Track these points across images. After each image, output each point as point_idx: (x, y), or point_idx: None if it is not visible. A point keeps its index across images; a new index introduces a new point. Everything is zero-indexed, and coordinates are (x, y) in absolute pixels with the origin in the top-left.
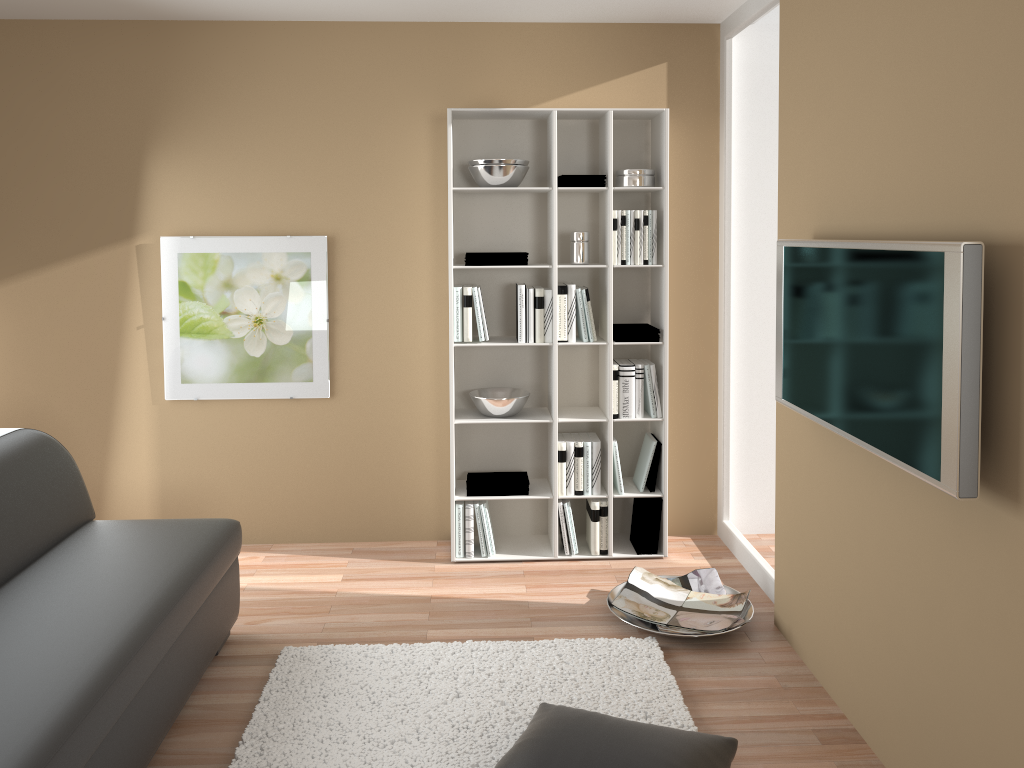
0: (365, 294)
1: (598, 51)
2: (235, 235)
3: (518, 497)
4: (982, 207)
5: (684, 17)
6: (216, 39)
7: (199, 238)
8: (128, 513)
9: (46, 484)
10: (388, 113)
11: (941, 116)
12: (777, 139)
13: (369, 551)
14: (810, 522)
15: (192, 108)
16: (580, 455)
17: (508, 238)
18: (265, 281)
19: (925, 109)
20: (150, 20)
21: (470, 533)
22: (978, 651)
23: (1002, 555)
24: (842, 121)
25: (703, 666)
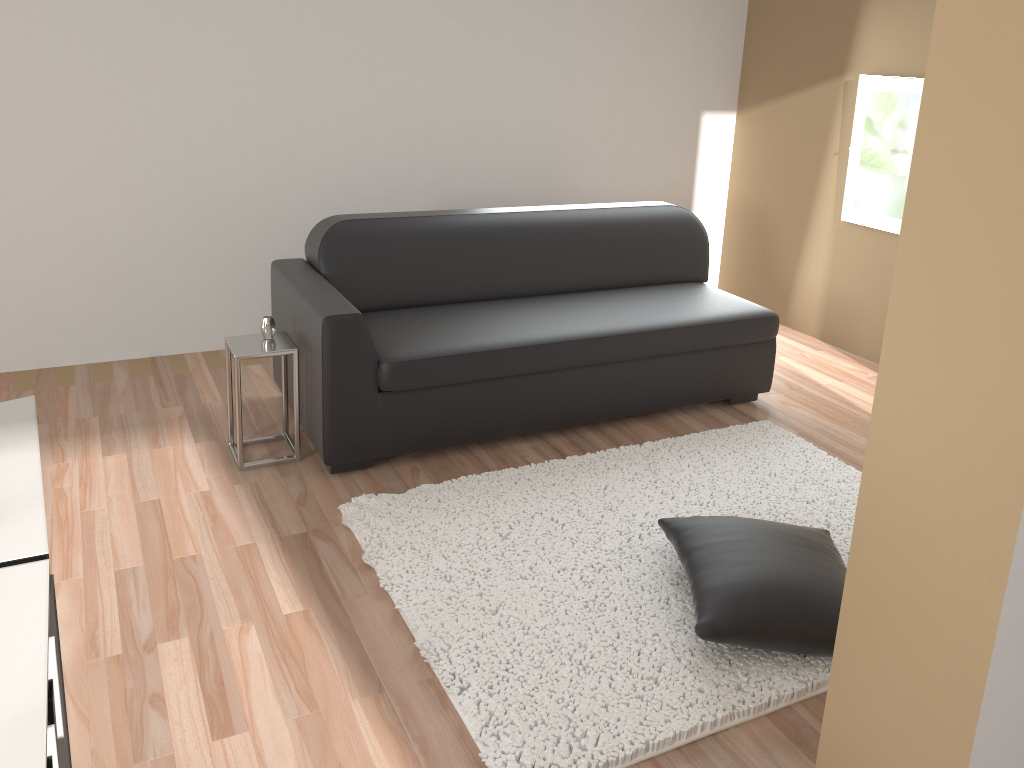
0: None
1: None
2: (917, 77)
3: None
4: None
5: None
6: None
7: (886, 78)
8: (804, 306)
9: (666, 245)
10: None
11: None
12: None
13: None
14: None
15: None
16: None
17: None
18: None
19: None
20: None
21: None
22: None
23: None
24: None
25: None
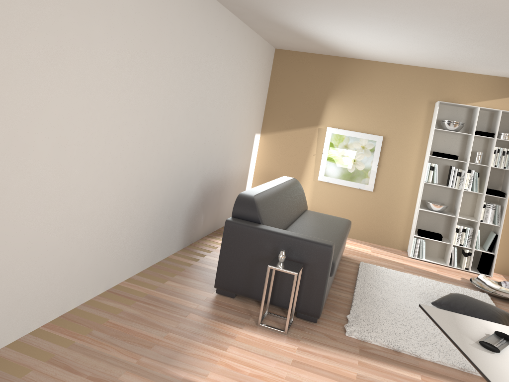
0: (392, 158)
1: (499, 87)
2: (351, 130)
3: (437, 240)
4: None
5: None
6: (358, 65)
7: (339, 129)
8: None
9: (301, 195)
10: (413, 98)
11: None
12: None
13: (377, 246)
14: None
15: (345, 86)
16: (464, 231)
17: (449, 149)
18: (358, 147)
19: None
20: (337, 56)
21: (417, 249)
22: None
23: None
24: None
25: (504, 305)
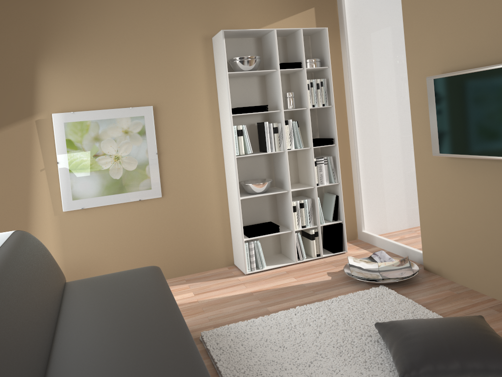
0: (176, 137)
1: (282, 2)
2: (97, 109)
3: (275, 234)
4: None
5: None
6: None
7: (77, 112)
8: None
9: (45, 261)
10: (179, 36)
11: None
12: (392, 36)
13: (195, 278)
14: (452, 212)
15: (64, 36)
16: (303, 207)
17: (248, 100)
18: (119, 134)
19: None
20: None
21: (253, 257)
22: None
23: None
24: (462, 14)
25: (414, 293)
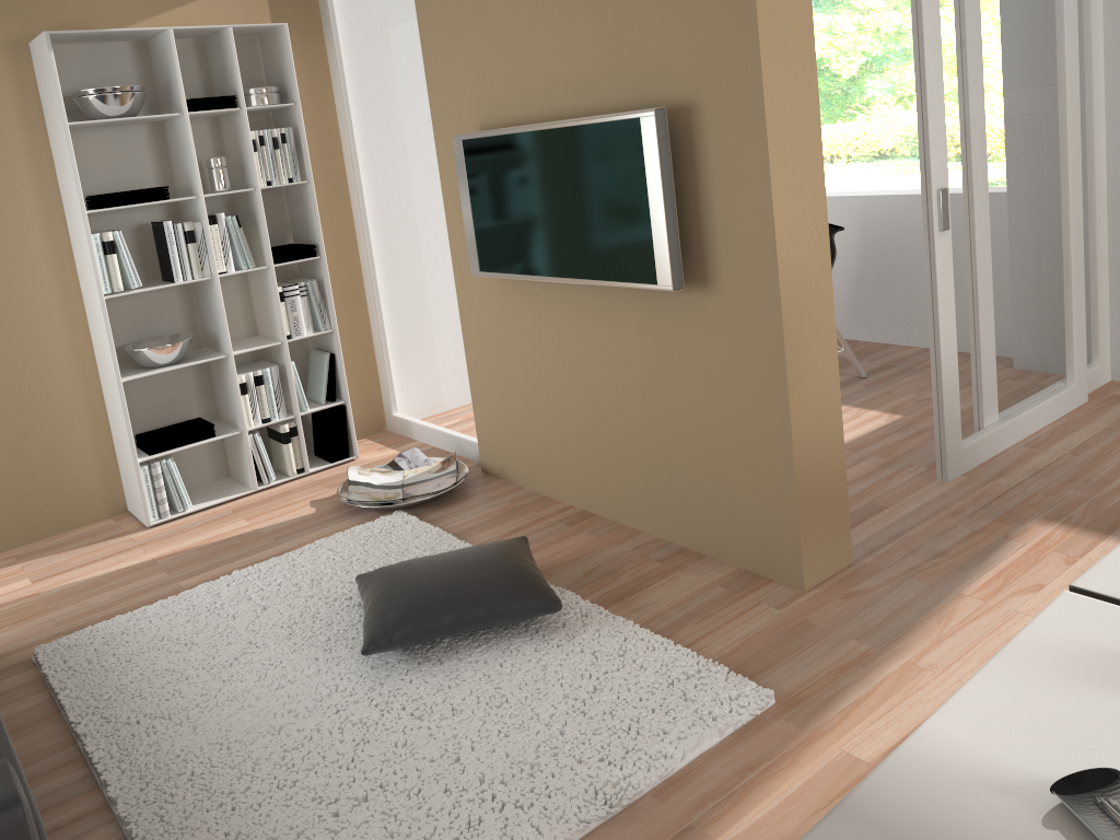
0: None
1: None
2: None
3: (207, 441)
4: (651, 83)
5: None
6: None
7: None
8: None
9: None
10: None
11: (605, 17)
12: (408, 48)
13: (38, 551)
14: (512, 371)
15: None
16: (261, 383)
17: (128, 175)
18: None
19: (588, 12)
20: None
21: (162, 492)
22: (687, 399)
23: (698, 325)
24: (500, 26)
25: (451, 515)
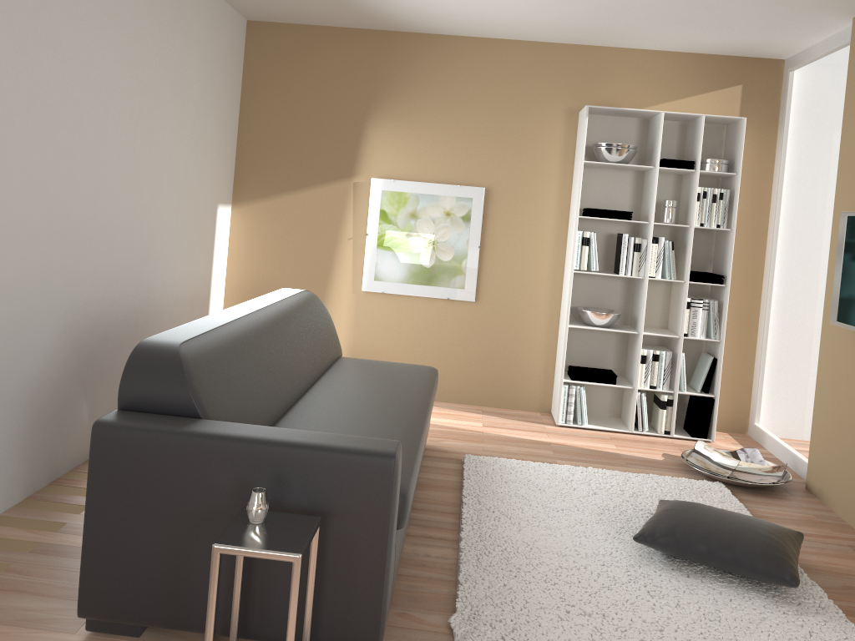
0: (506, 231)
1: (691, 73)
2: (421, 181)
3: (608, 385)
4: None
5: (760, 53)
6: (423, 46)
7: (397, 181)
8: None
9: (324, 326)
10: (536, 105)
11: None
12: (834, 144)
13: (494, 412)
14: (847, 411)
15: (401, 92)
16: (656, 360)
17: (613, 201)
18: (439, 215)
19: None
20: (380, 30)
21: (571, 406)
22: None
23: None
24: None
25: (759, 503)
